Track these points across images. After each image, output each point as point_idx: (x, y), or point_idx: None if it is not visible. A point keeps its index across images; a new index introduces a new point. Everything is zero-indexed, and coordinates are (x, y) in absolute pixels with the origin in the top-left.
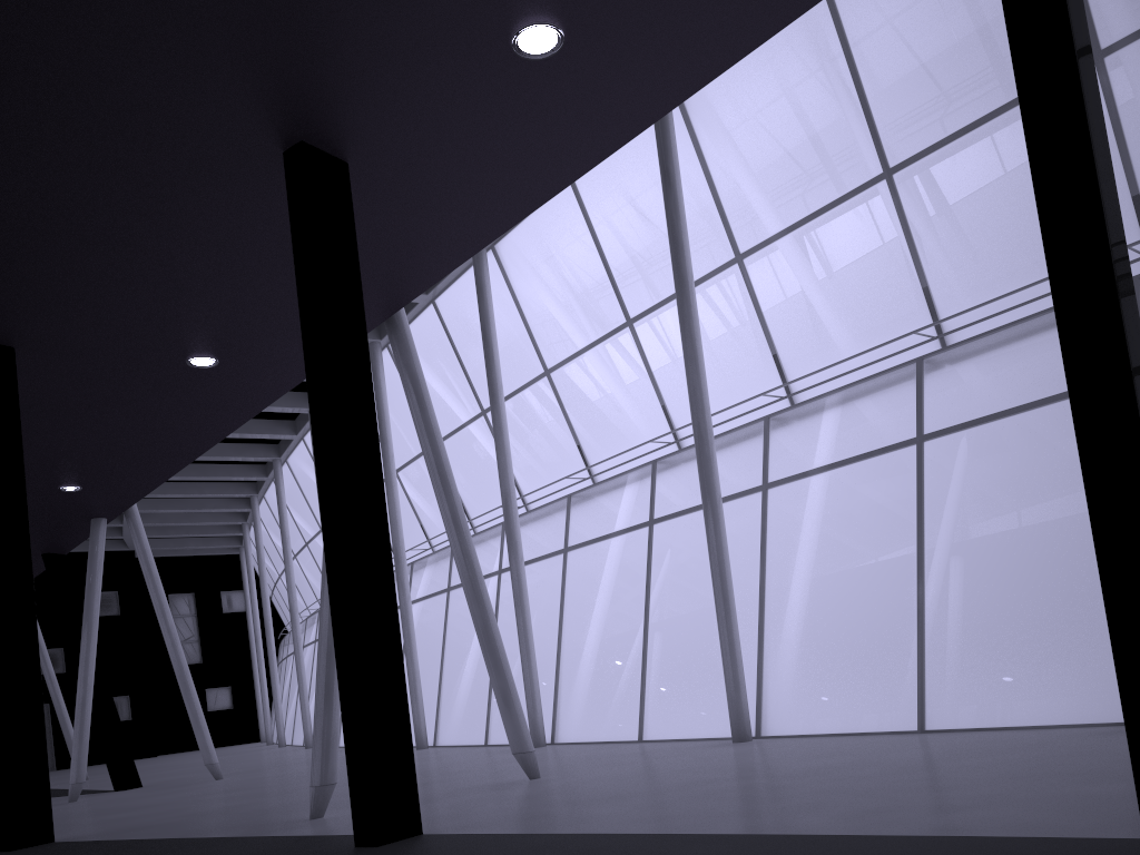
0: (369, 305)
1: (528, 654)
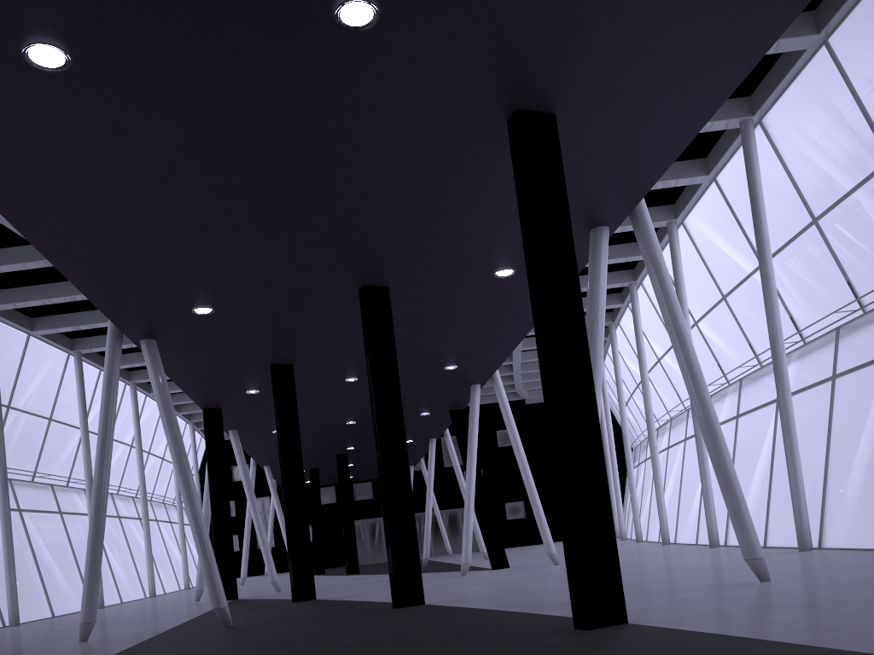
0: (609, 209)
1: (794, 470)
